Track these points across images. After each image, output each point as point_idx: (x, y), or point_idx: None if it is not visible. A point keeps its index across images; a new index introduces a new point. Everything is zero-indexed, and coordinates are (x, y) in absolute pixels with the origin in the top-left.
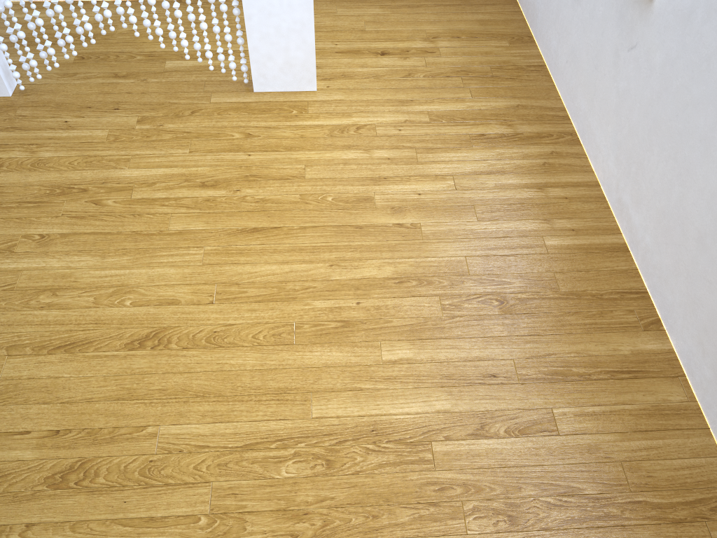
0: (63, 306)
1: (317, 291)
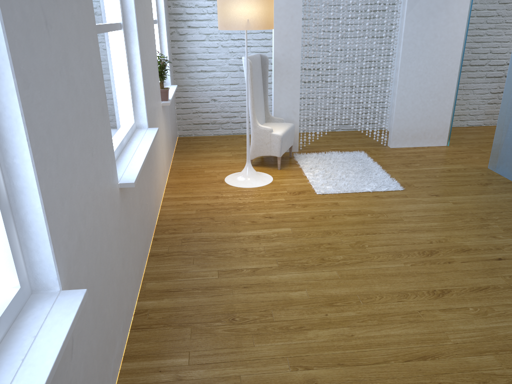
0: (508, 305)
1: (355, 320)
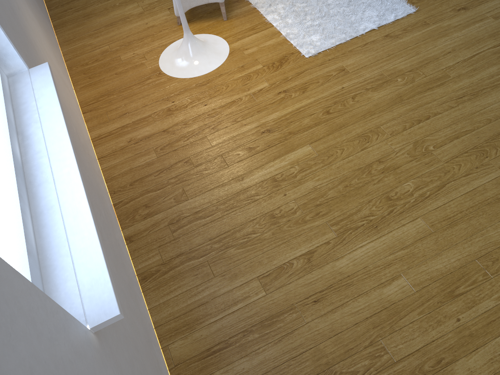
0: None
1: None
